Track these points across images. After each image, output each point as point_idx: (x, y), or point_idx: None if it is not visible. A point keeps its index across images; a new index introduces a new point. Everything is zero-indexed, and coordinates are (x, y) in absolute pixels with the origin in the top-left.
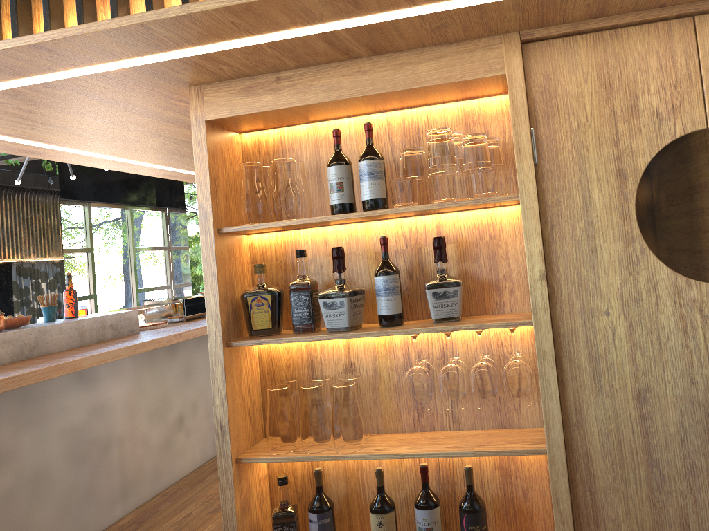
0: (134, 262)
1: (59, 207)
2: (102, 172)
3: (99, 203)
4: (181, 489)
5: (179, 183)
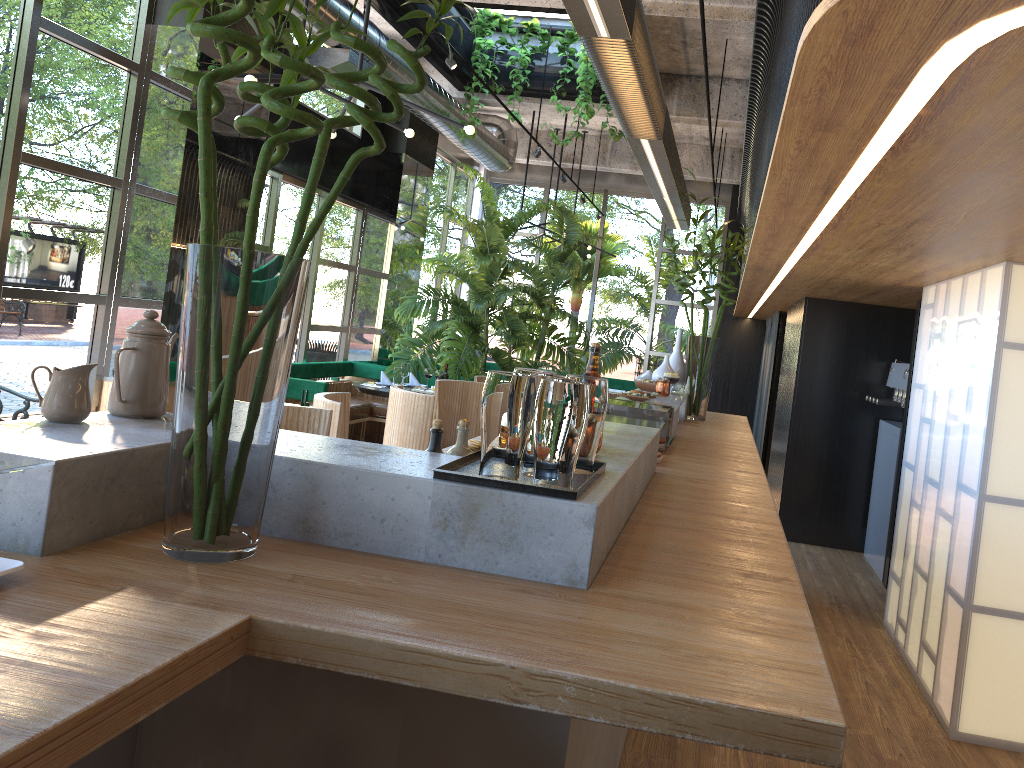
0: (314, 281)
1: None
2: None
3: (292, 177)
4: (654, 758)
5: (395, 172)
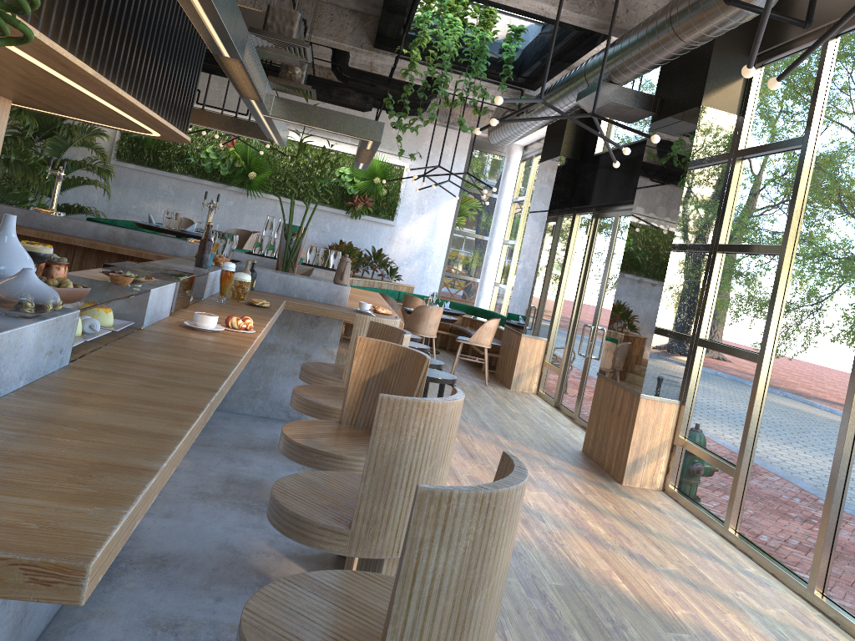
0: None
1: None
2: None
3: None
4: None
5: None
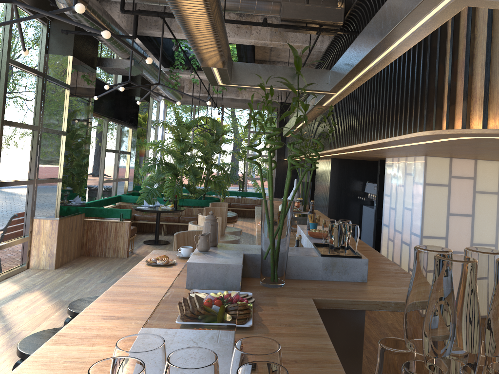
0: (104, 160)
1: (92, 116)
2: (102, 91)
3: (96, 113)
4: None
5: (135, 105)
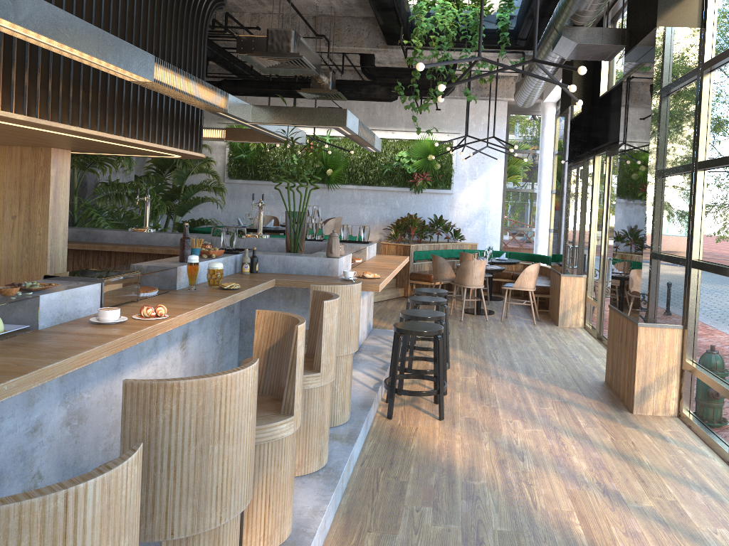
0: None
1: None
2: None
3: None
4: None
5: None
